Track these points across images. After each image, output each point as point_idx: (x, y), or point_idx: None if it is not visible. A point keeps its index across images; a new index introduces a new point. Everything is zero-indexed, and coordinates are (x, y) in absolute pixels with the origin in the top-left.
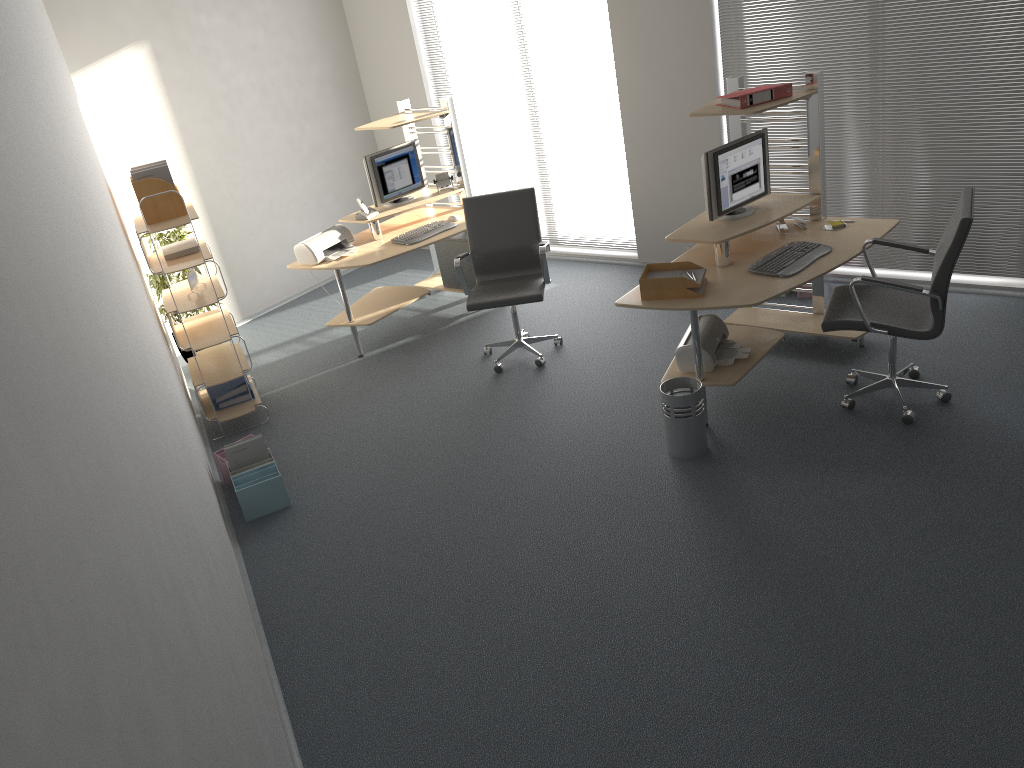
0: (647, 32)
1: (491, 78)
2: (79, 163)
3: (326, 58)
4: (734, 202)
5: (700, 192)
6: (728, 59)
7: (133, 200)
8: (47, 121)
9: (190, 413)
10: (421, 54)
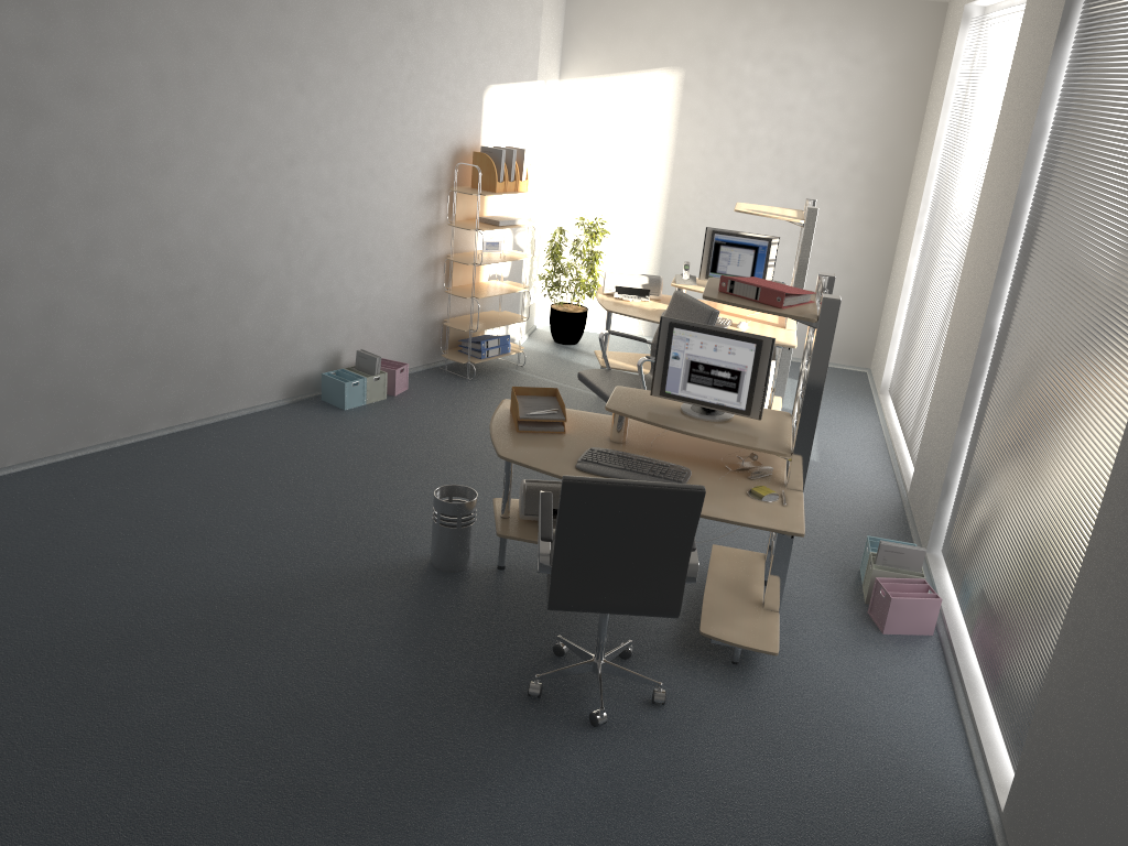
0: (986, 219)
1: (944, 222)
2: (236, 86)
3: (874, 146)
4: (688, 393)
5: (944, 443)
6: (1012, 287)
7: (604, 191)
8: (101, 35)
9: (399, 326)
10: (934, 173)
